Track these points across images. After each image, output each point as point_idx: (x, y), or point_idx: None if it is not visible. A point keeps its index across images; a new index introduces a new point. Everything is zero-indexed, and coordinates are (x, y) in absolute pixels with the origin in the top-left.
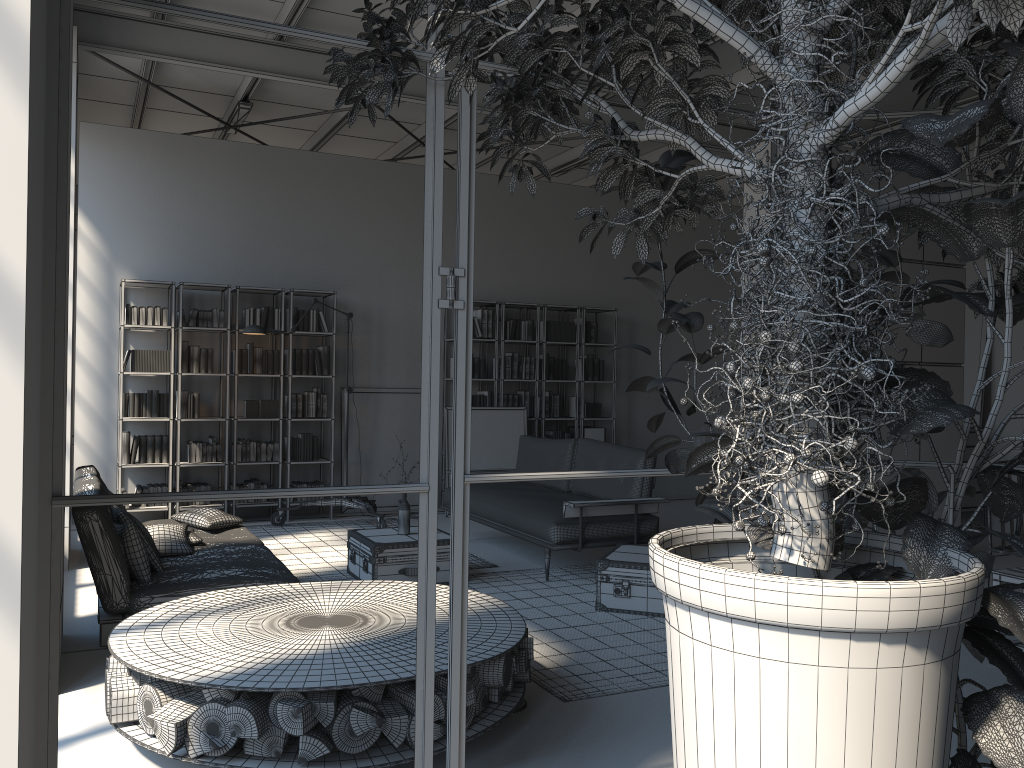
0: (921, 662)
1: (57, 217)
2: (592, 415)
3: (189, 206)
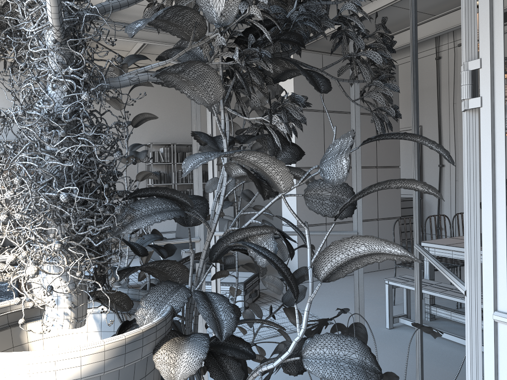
0: None
1: None
2: (227, 199)
3: None
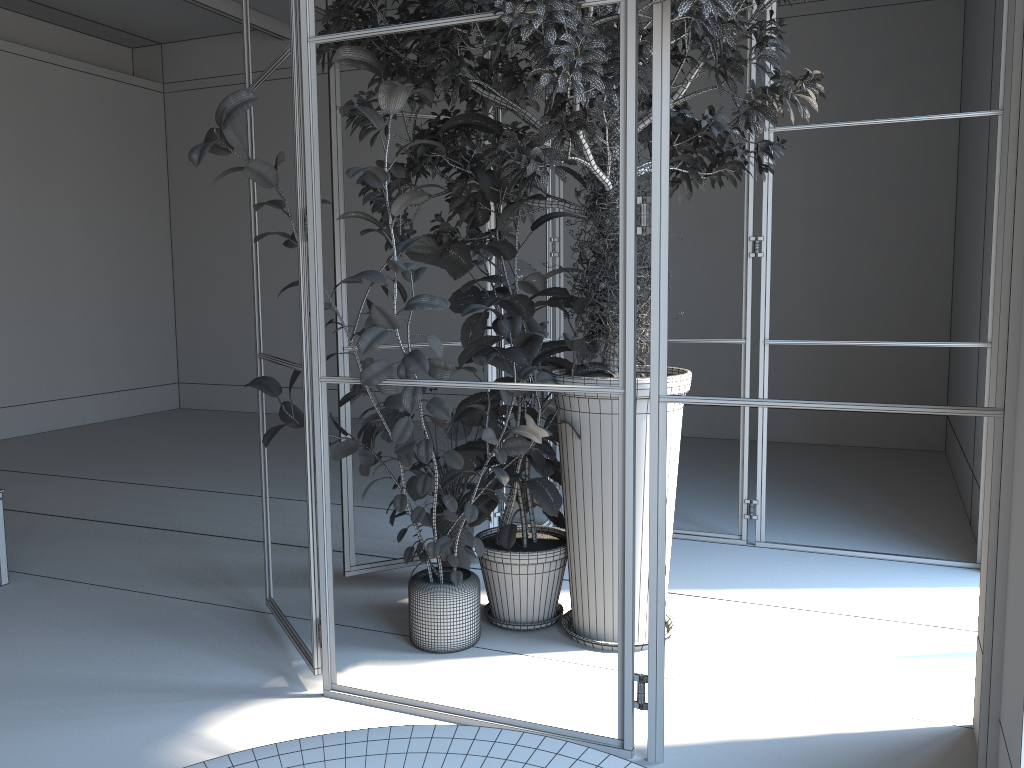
0: None
1: (1015, 158)
2: None
3: None
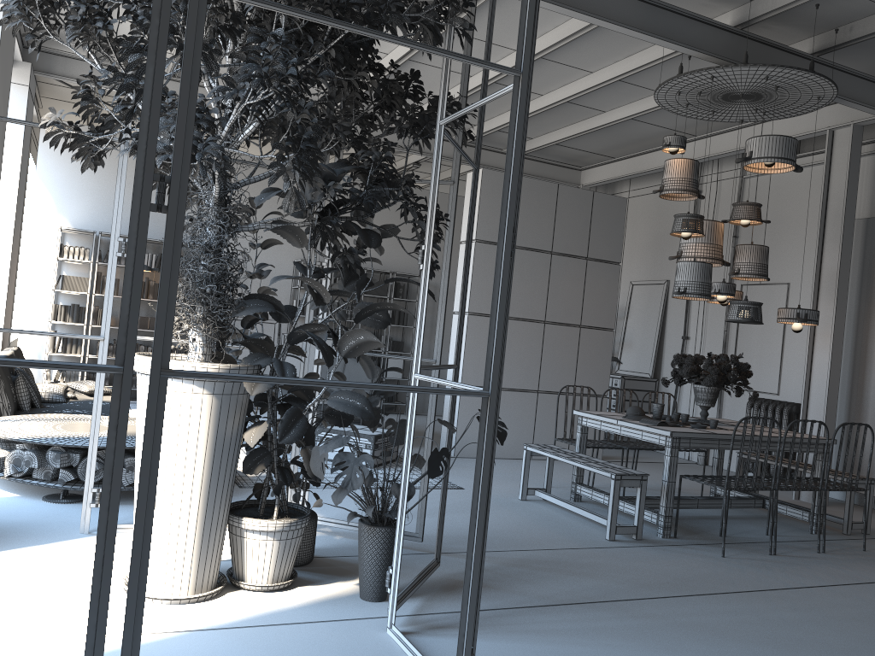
0: (201, 392)
1: None
2: (396, 350)
3: (114, 180)
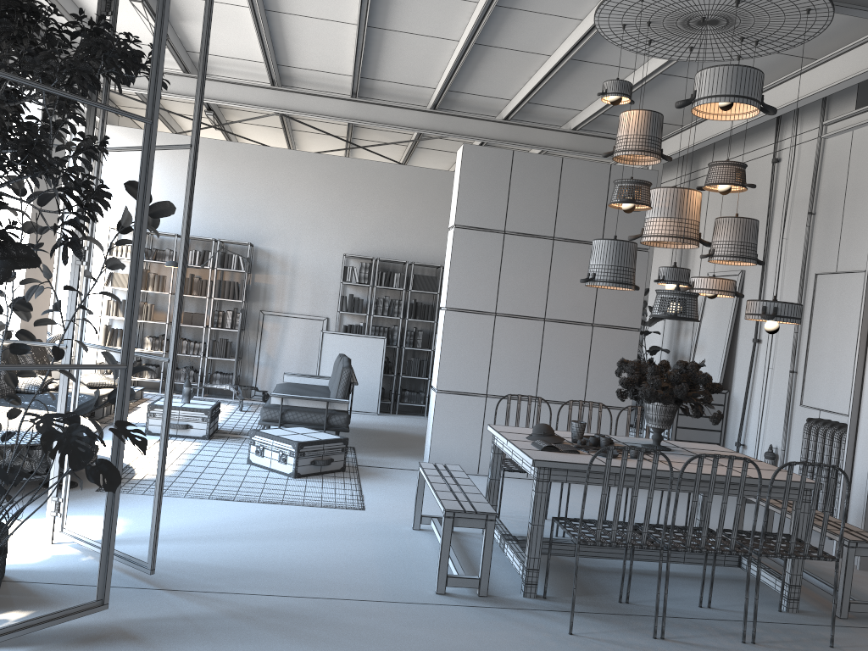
0: None
1: None
2: None
3: (166, 180)
